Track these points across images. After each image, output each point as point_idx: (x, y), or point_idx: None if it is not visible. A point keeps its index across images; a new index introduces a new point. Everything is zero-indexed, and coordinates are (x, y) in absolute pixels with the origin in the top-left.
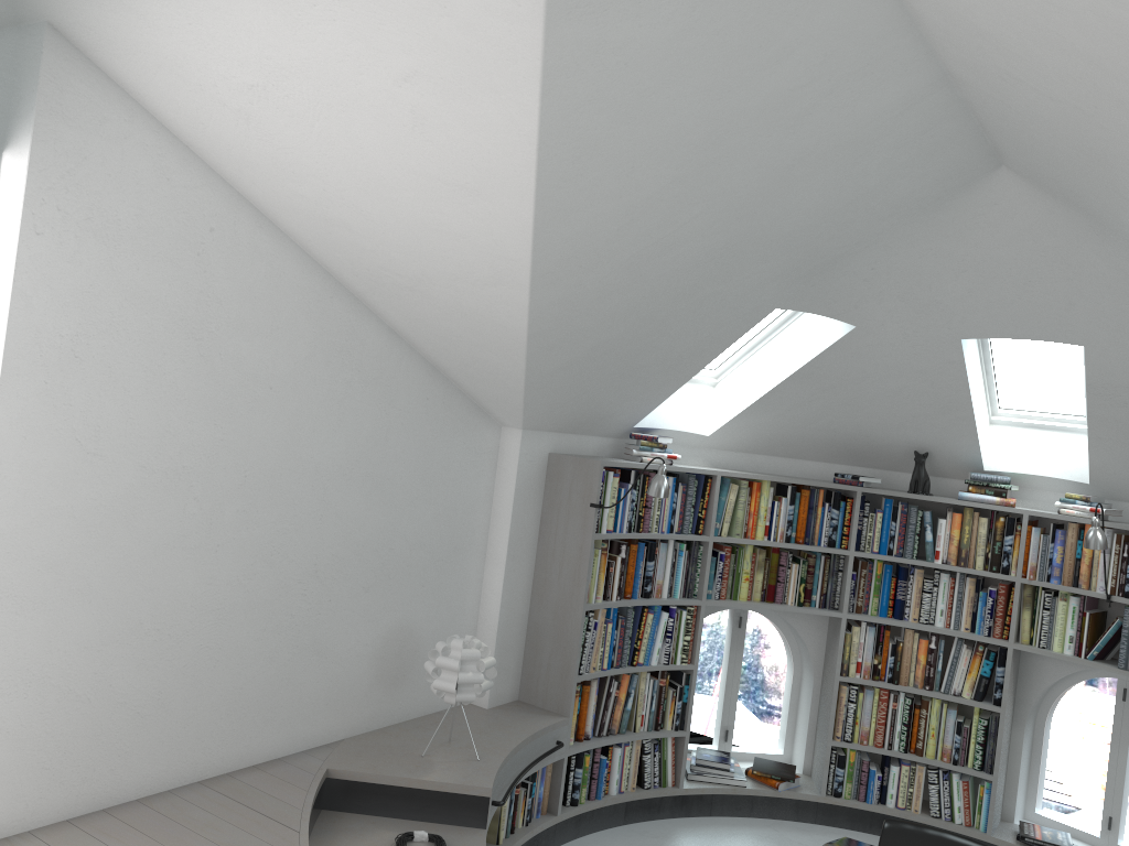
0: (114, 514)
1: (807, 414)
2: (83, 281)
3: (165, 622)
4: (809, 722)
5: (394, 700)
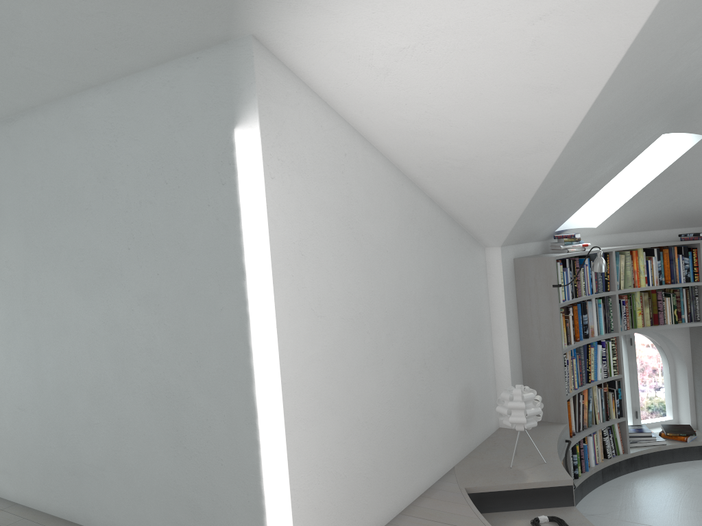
0: (335, 353)
1: (661, 200)
2: (296, 204)
3: (368, 416)
4: (689, 395)
5: (469, 435)
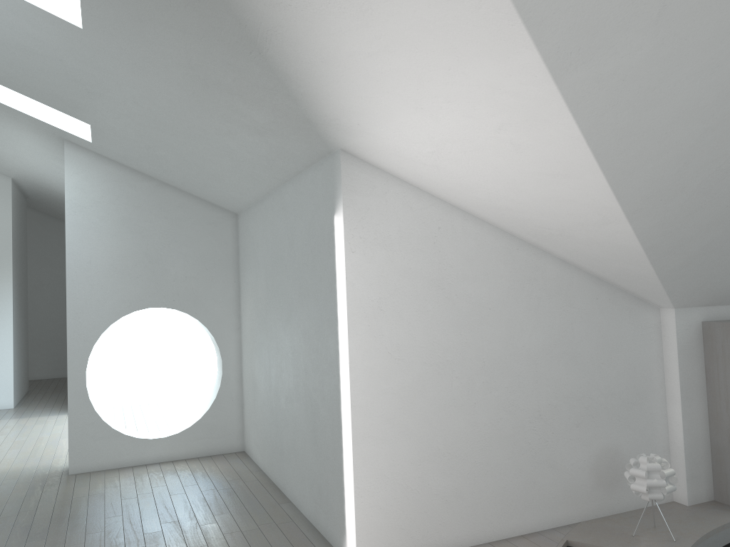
0: (414, 390)
1: None
2: (377, 270)
3: (452, 449)
4: None
5: (612, 497)
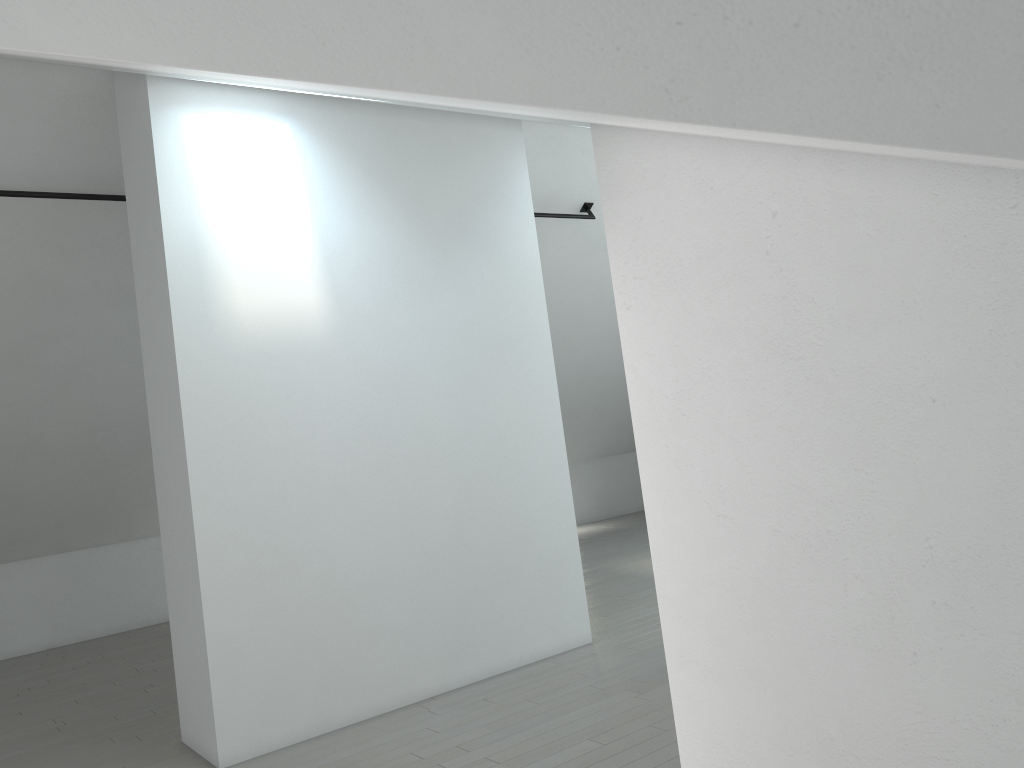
0: (761, 588)
1: None
2: (668, 337)
3: (865, 750)
4: None
5: None
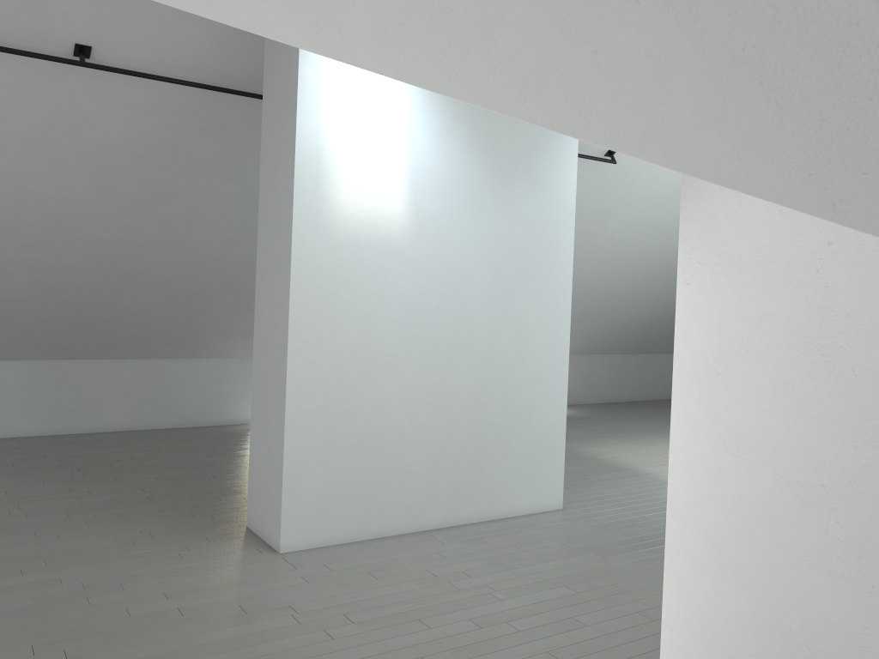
0: (757, 514)
1: None
2: (718, 313)
3: (816, 644)
4: None
5: None
